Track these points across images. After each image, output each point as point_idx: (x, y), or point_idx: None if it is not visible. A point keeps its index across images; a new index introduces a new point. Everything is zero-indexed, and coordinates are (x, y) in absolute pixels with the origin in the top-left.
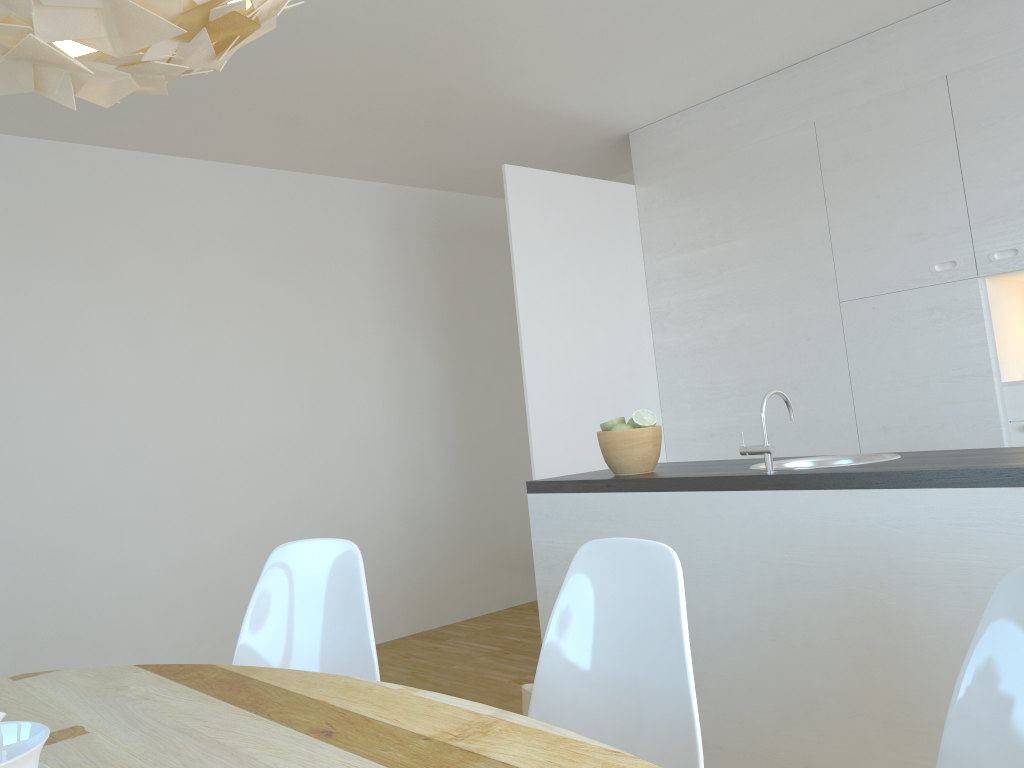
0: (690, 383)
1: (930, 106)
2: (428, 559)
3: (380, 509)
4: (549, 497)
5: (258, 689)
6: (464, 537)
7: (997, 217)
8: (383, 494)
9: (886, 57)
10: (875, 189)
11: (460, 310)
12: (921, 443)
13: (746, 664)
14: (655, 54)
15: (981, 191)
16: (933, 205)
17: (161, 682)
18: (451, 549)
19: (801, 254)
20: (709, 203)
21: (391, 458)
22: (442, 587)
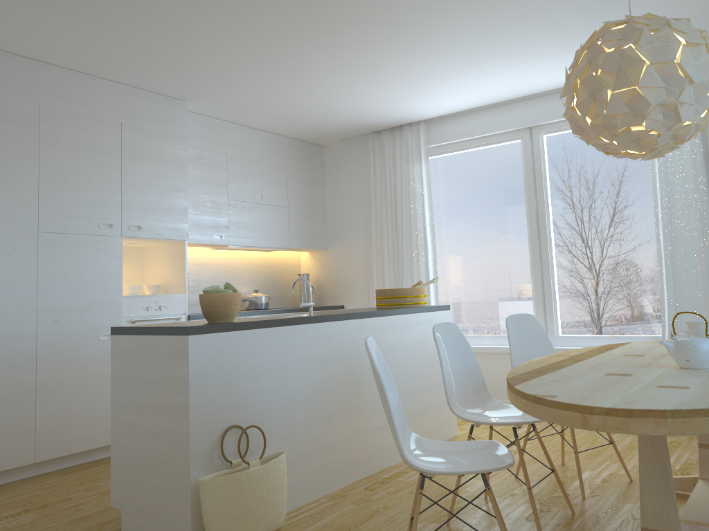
0: None
1: (112, 134)
2: None
3: None
4: (207, 336)
5: (540, 369)
6: None
7: (134, 207)
8: None
9: (92, 93)
10: (74, 167)
11: None
12: (78, 330)
13: (311, 408)
14: (45, 12)
15: (129, 191)
16: (105, 189)
17: (541, 378)
18: None
19: (14, 190)
20: None
21: None
22: None
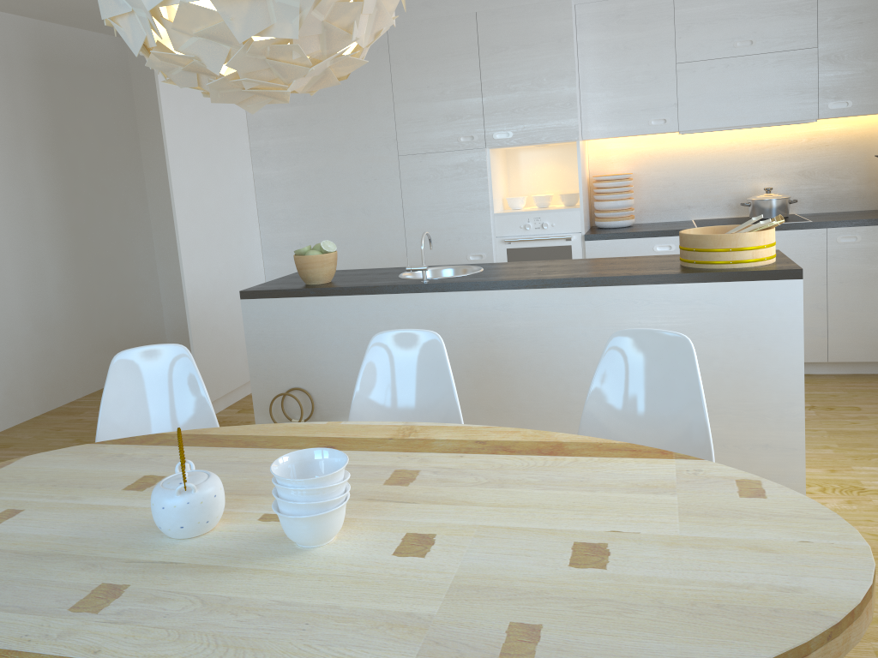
0: (284, 206)
1: (465, 31)
2: (53, 351)
3: (10, 313)
4: (261, 301)
5: (232, 438)
6: (80, 330)
7: (499, 111)
8: (11, 299)
9: None
10: (426, 81)
11: (64, 134)
12: (445, 250)
13: None
14: None
15: (491, 93)
16: (462, 98)
17: (144, 447)
18: (70, 341)
19: (373, 119)
20: None
21: (15, 268)
22: (65, 372)
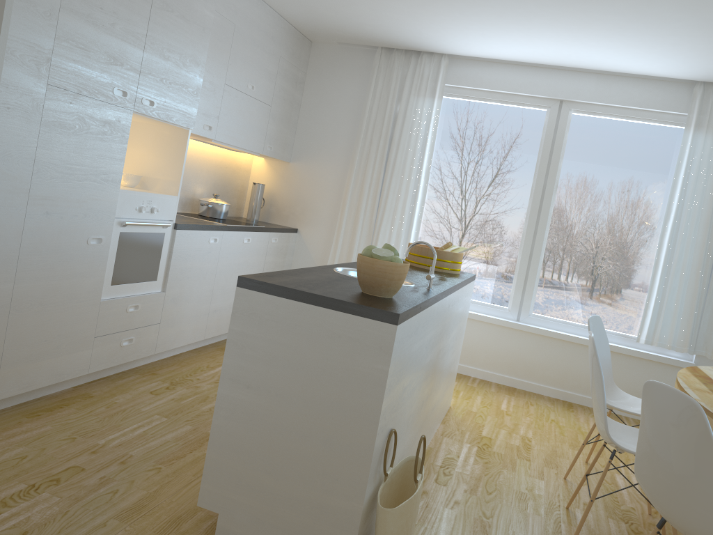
0: None
1: None
2: None
3: None
4: (403, 325)
5: None
6: None
7: (152, 75)
8: None
9: None
10: (102, 0)
11: None
12: (69, 229)
13: (418, 398)
14: None
15: (152, 52)
16: (128, 42)
17: None
18: None
19: (29, 14)
20: None
21: None
22: None
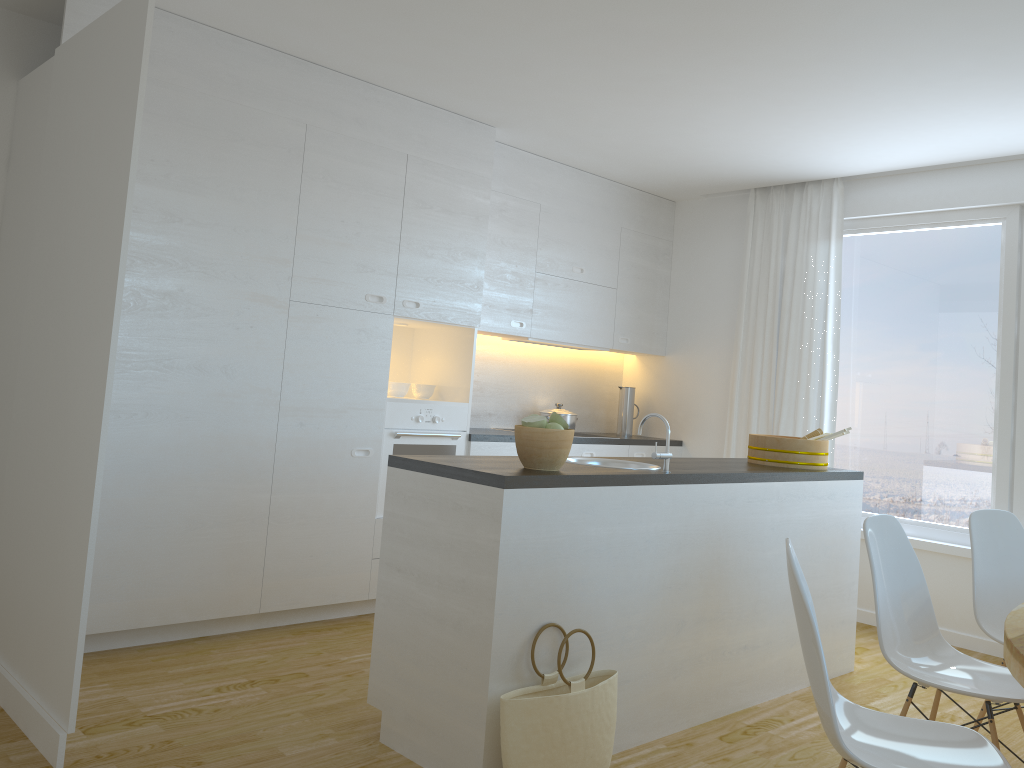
0: None
1: (393, 170)
2: None
3: None
4: (528, 492)
5: None
6: None
7: (413, 276)
8: None
9: (374, 111)
10: (342, 213)
11: None
12: (327, 440)
13: (654, 609)
14: None
15: (409, 252)
16: (379, 248)
17: None
18: None
19: (265, 241)
20: (173, 137)
21: None
22: None
